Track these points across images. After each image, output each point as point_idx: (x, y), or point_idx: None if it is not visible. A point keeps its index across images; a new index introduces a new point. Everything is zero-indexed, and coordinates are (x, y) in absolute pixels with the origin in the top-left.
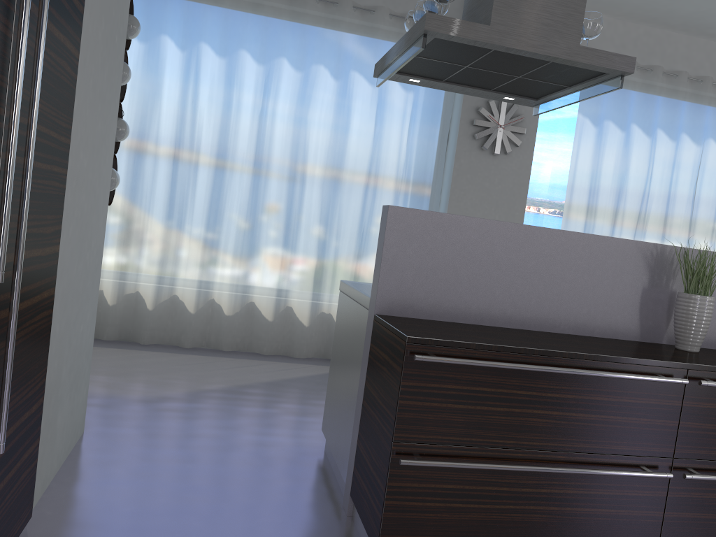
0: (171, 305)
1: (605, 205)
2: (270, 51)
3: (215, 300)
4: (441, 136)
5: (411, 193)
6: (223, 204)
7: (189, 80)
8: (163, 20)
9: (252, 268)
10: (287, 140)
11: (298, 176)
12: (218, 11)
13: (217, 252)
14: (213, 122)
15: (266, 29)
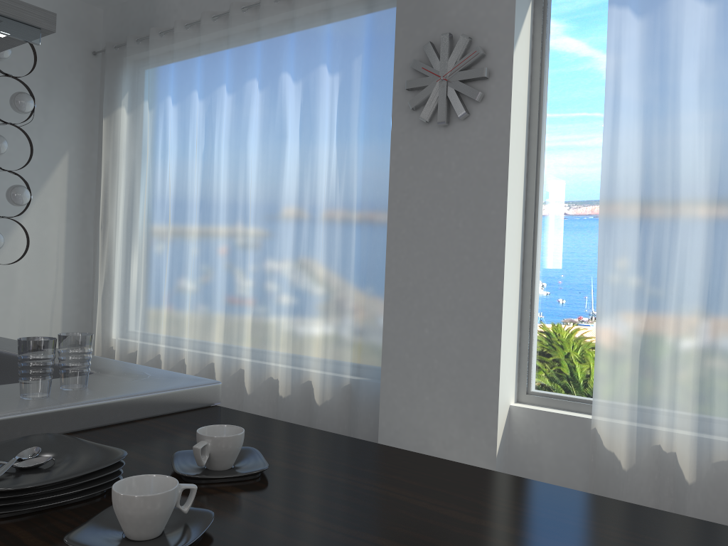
0: (157, 365)
1: (692, 165)
2: (210, 82)
3: (185, 360)
4: (379, 120)
5: (356, 209)
6: (186, 255)
7: (159, 136)
8: (145, 88)
9: (211, 323)
10: (224, 174)
11: (240, 212)
12: (173, 61)
13: (185, 307)
14: (172, 171)
15: (202, 61)
